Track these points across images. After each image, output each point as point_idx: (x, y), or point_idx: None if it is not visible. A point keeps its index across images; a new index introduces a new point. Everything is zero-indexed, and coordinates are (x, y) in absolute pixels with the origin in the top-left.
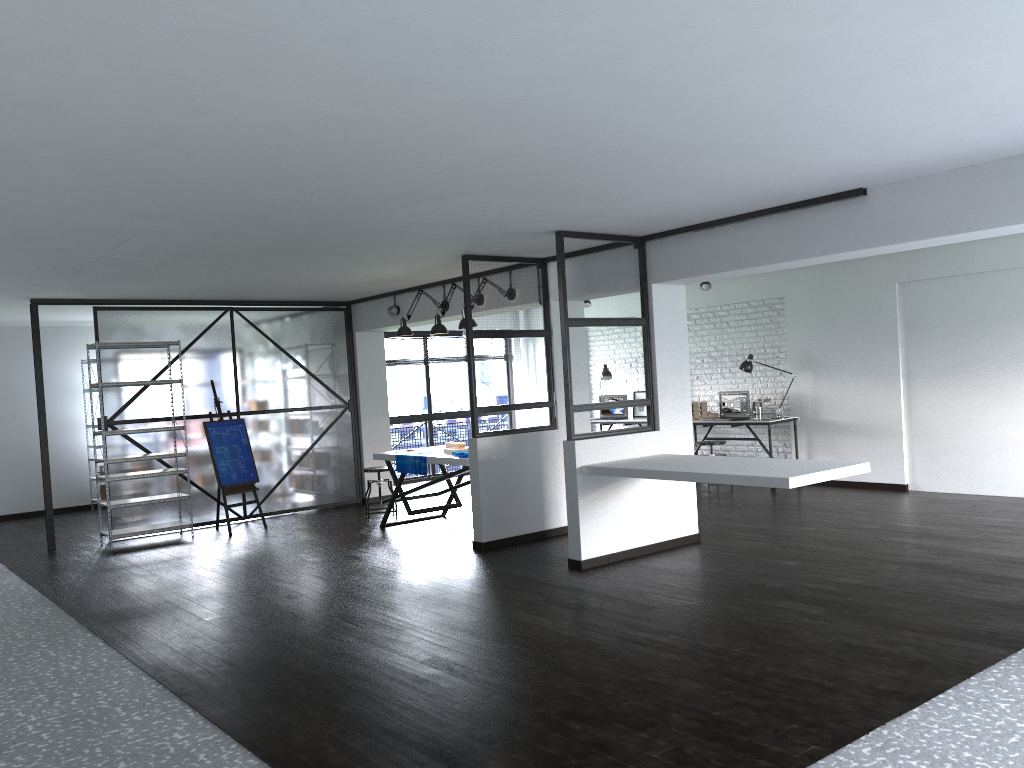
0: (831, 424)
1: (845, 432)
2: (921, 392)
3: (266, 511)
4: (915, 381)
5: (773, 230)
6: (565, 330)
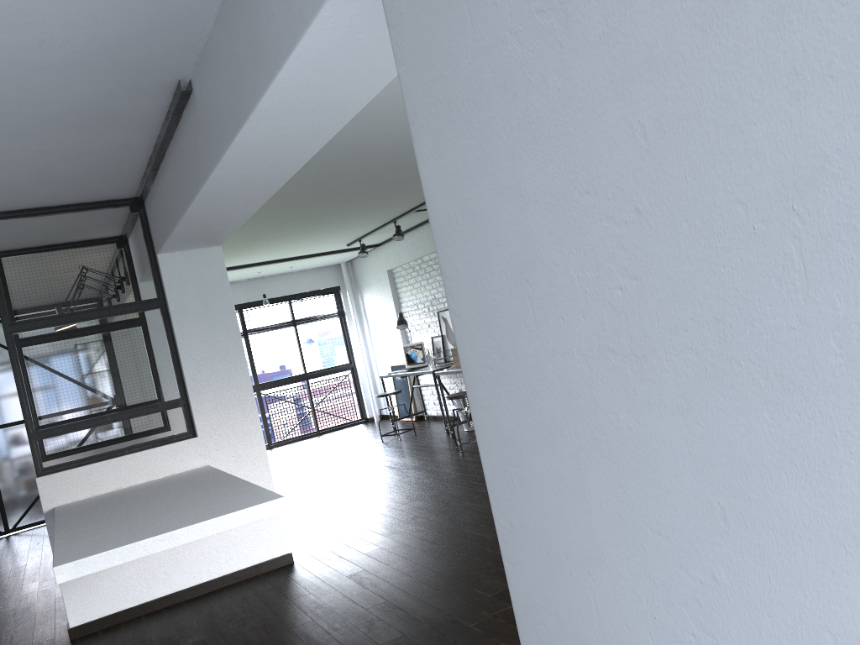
0: None
1: None
2: None
3: (32, 522)
4: None
5: (174, 165)
6: (6, 339)
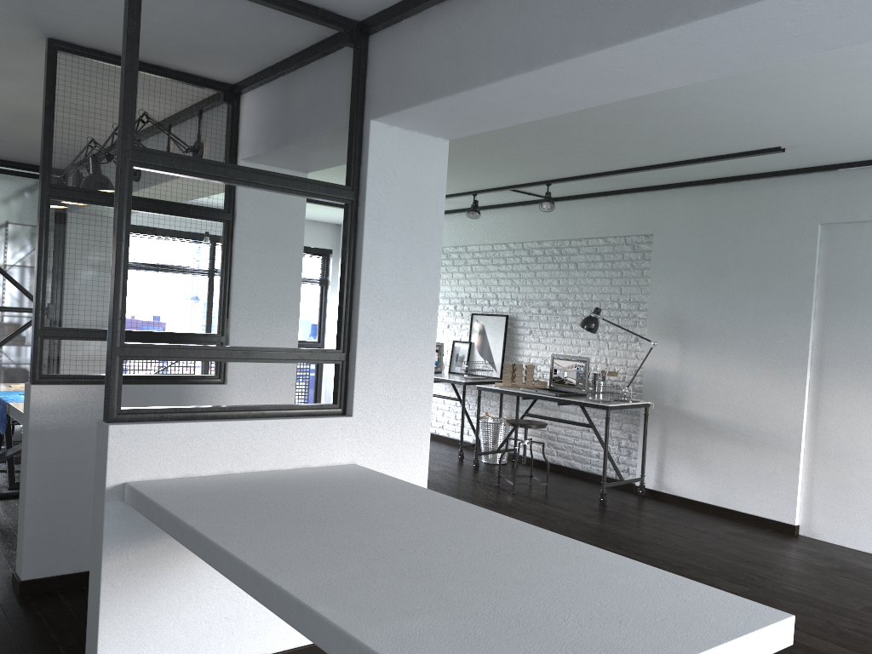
0: (697, 419)
1: (715, 434)
2: (838, 392)
3: None
4: (830, 374)
5: None
6: (121, 171)
